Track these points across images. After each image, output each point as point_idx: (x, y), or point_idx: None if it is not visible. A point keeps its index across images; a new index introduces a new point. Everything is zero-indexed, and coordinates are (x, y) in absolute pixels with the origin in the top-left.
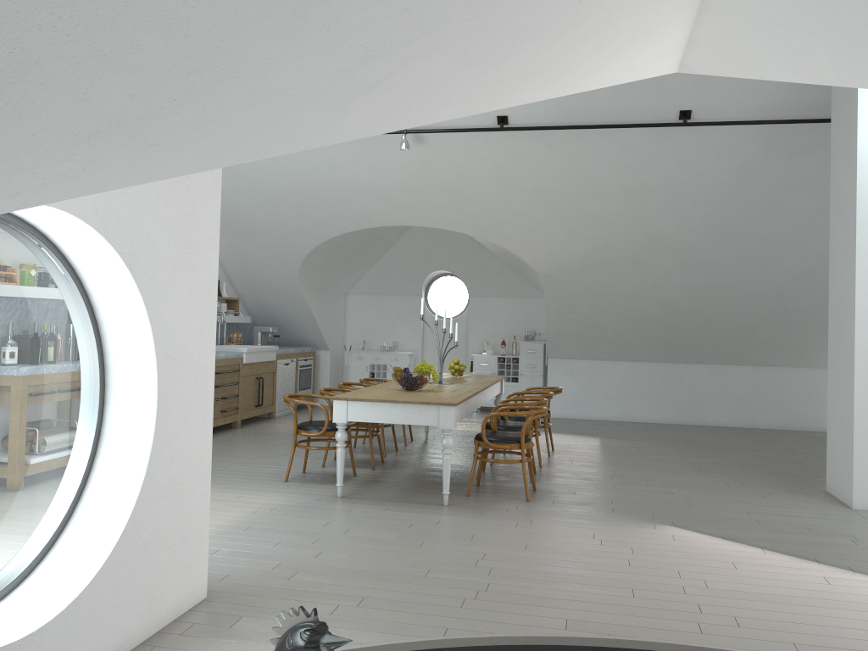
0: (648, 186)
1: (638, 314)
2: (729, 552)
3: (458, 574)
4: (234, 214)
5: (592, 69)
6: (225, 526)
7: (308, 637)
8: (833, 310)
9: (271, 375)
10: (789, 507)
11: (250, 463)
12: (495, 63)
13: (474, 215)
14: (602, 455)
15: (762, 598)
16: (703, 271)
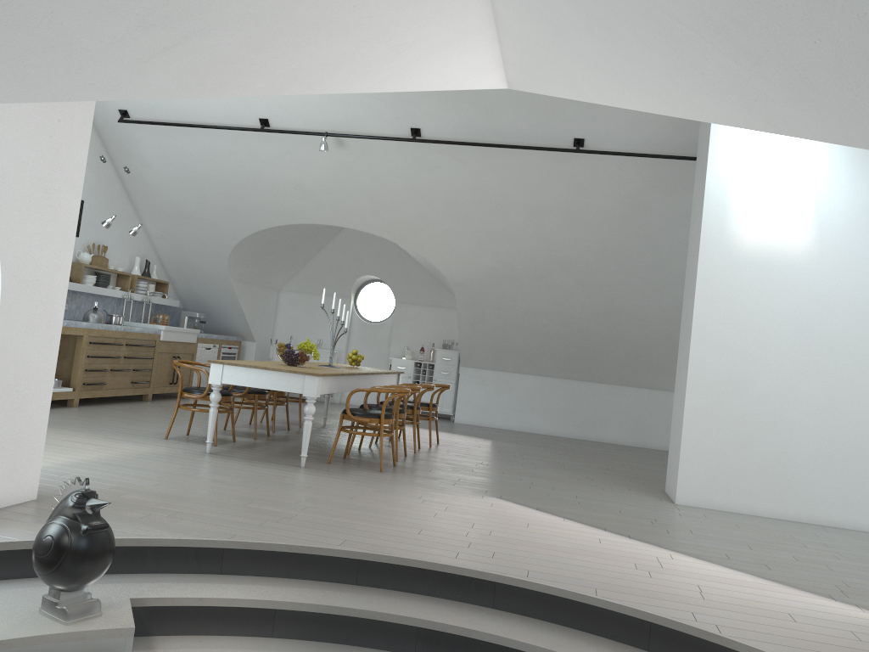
0: (548, 207)
1: (543, 329)
2: (532, 517)
3: (274, 507)
4: (168, 199)
5: (402, 71)
6: (86, 460)
7: (77, 499)
8: (682, 327)
9: (190, 356)
10: (618, 497)
11: (141, 424)
12: (287, 50)
13: (391, 220)
14: (481, 451)
15: (530, 545)
16: (601, 293)
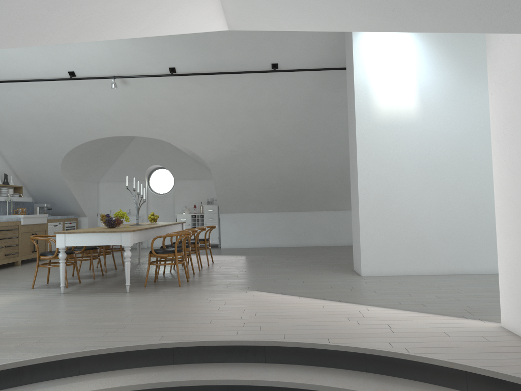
0: (261, 108)
1: (267, 183)
2: (279, 299)
3: (112, 322)
4: (13, 132)
5: (158, 21)
6: None
7: None
8: (351, 170)
9: (44, 232)
10: (328, 278)
11: (15, 281)
12: (75, 8)
13: (164, 128)
14: (240, 263)
15: (282, 317)
16: (299, 157)
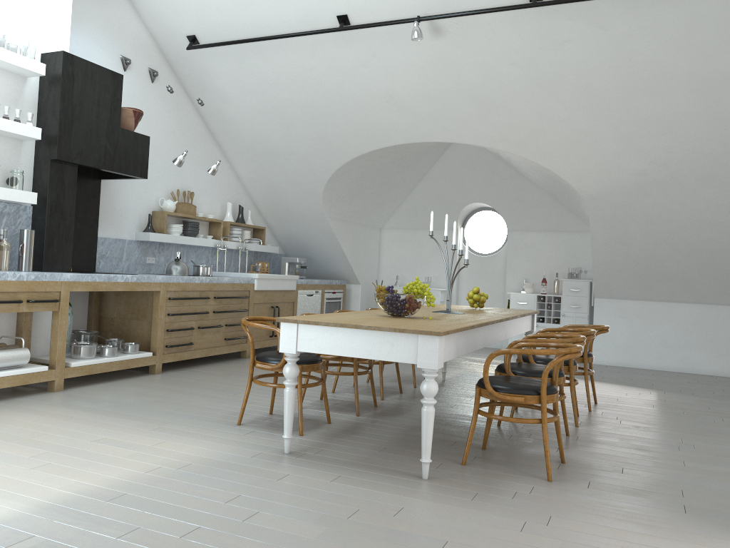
0: (727, 74)
1: (707, 245)
2: None
3: None
4: (252, 135)
5: None
6: (90, 491)
7: None
8: None
9: (290, 305)
10: None
11: (220, 397)
12: None
13: (504, 125)
14: (661, 414)
15: None
16: None
